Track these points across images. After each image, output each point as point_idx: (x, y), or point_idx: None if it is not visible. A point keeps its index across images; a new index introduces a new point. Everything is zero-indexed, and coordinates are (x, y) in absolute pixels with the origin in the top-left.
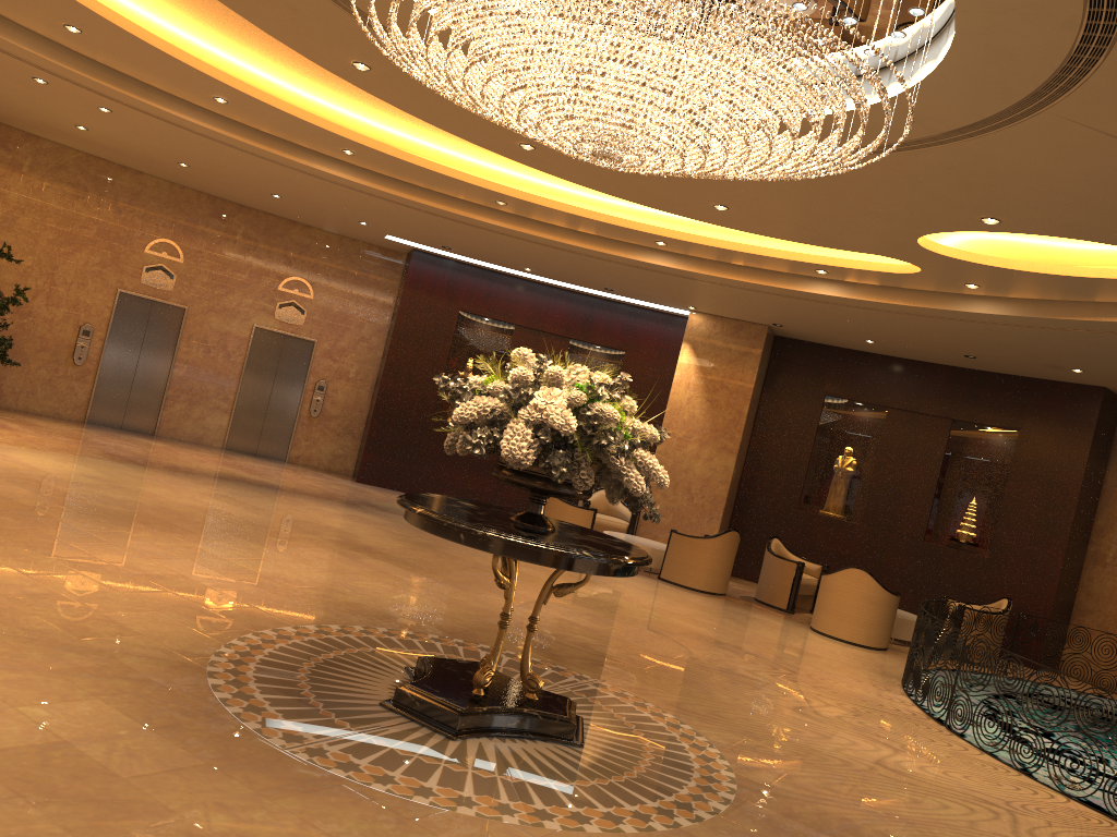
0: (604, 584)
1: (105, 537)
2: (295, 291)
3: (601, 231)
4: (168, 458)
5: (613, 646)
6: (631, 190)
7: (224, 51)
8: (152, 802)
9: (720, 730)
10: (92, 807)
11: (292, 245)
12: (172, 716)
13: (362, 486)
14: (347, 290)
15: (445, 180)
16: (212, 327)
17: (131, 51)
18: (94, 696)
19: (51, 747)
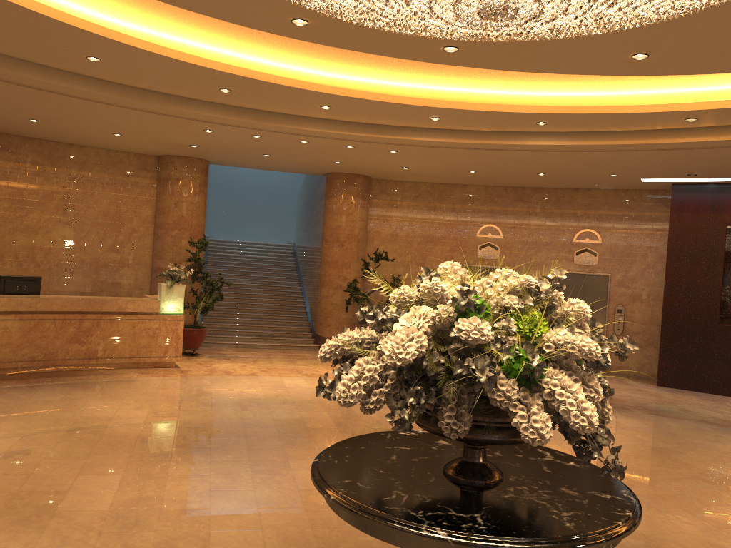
0: None
1: None
2: (586, 240)
3: None
4: None
5: None
6: None
7: (422, 84)
8: None
9: None
10: None
11: (578, 206)
12: None
13: (658, 389)
14: (628, 230)
15: (627, 117)
16: None
17: (361, 108)
18: None
19: None
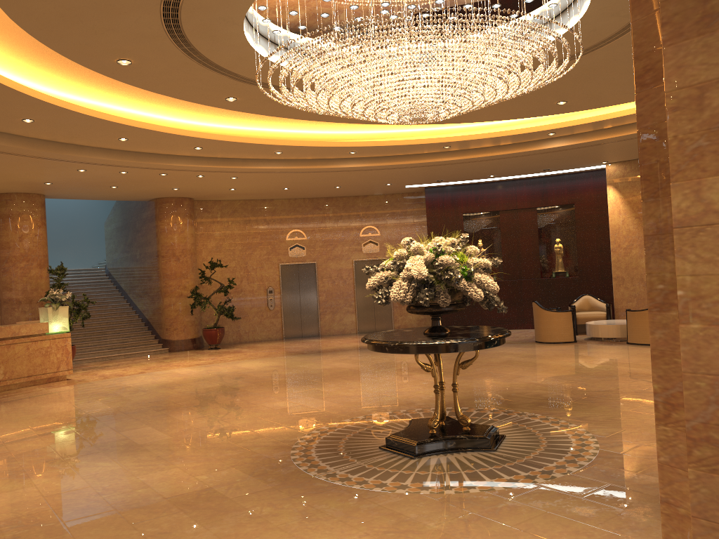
0: (579, 356)
1: (268, 395)
2: (369, 234)
3: (513, 140)
4: (322, 346)
5: (559, 392)
6: (504, 114)
7: (270, 128)
8: (238, 506)
9: (607, 428)
10: (211, 511)
11: (360, 209)
12: (265, 470)
13: None
14: (397, 224)
15: (409, 147)
16: (331, 268)
17: (226, 147)
18: (231, 467)
19: (203, 490)
